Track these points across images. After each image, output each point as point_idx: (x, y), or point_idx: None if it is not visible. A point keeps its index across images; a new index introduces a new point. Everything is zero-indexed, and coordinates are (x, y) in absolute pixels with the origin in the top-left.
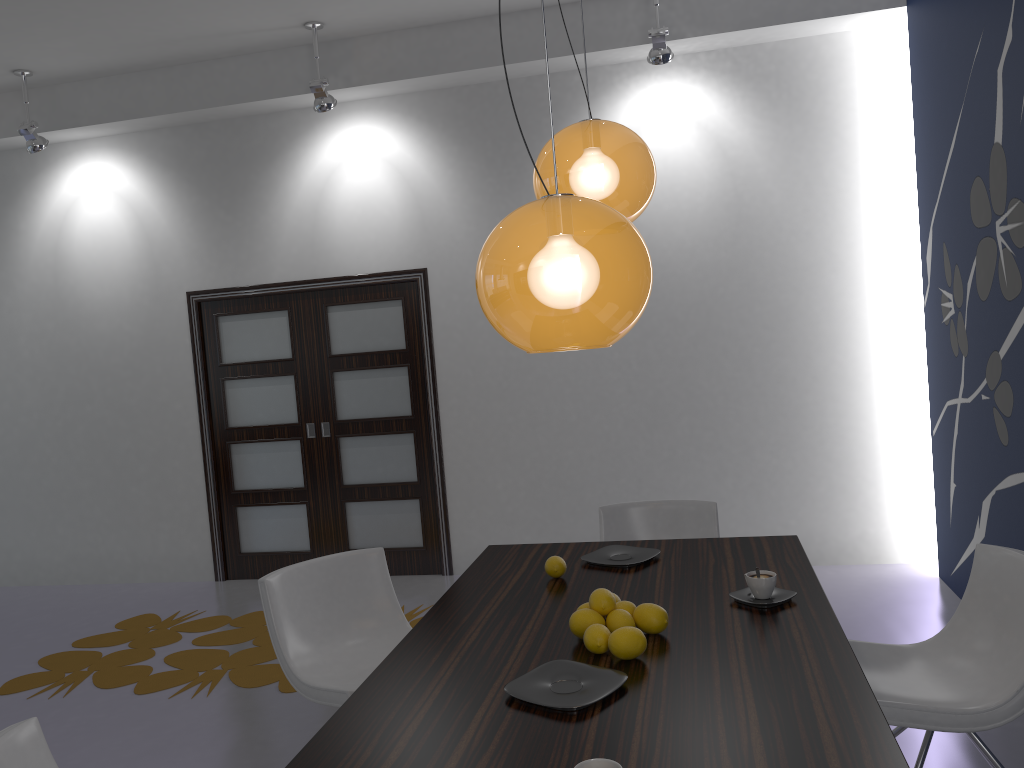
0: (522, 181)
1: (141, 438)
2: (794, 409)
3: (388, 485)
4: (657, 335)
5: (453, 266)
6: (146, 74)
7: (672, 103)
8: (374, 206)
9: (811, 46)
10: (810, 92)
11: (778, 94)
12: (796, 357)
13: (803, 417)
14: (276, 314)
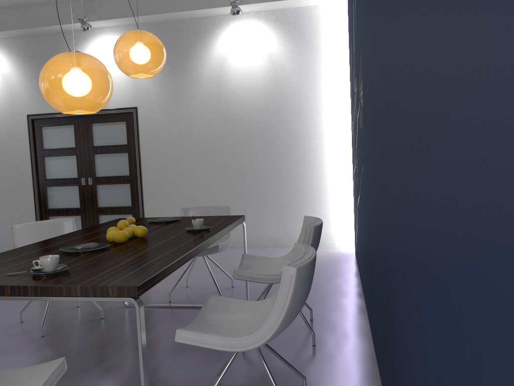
0: (181, 68)
1: (5, 183)
2: (299, 176)
3: (118, 207)
4: (239, 141)
5: (149, 106)
6: (7, 10)
7: (248, 34)
8: (114, 77)
9: (310, 10)
10: (309, 31)
11: (295, 32)
12: (300, 153)
13: (303, 180)
14: (68, 126)
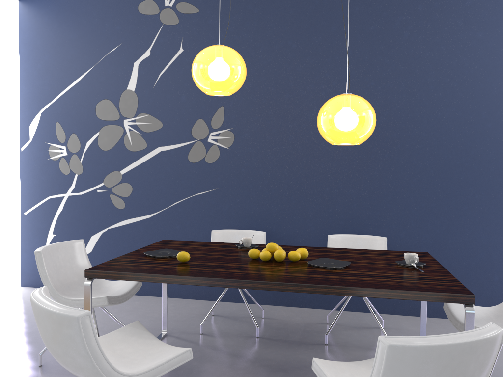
0: None
1: None
2: None
3: None
4: None
5: None
6: None
7: None
8: None
9: None
10: None
11: None
12: None
13: None
14: None
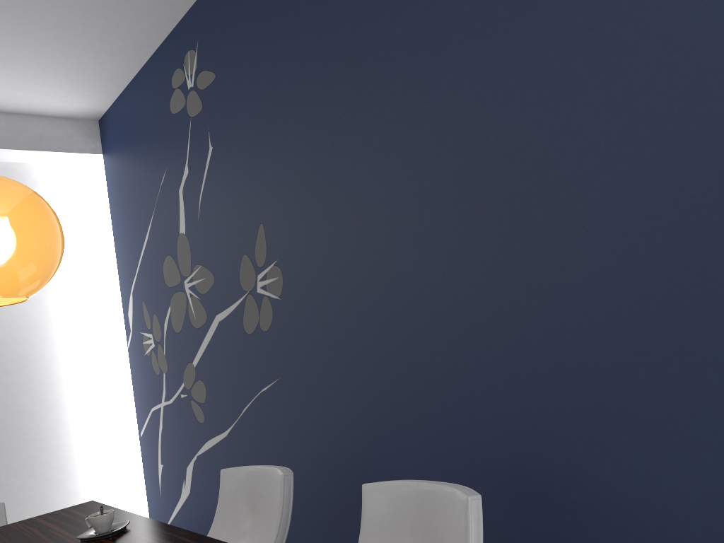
0: None
1: None
2: (34, 436)
3: None
4: None
5: None
6: None
7: None
8: None
9: (35, 170)
10: None
11: None
12: (33, 394)
13: (41, 441)
14: None
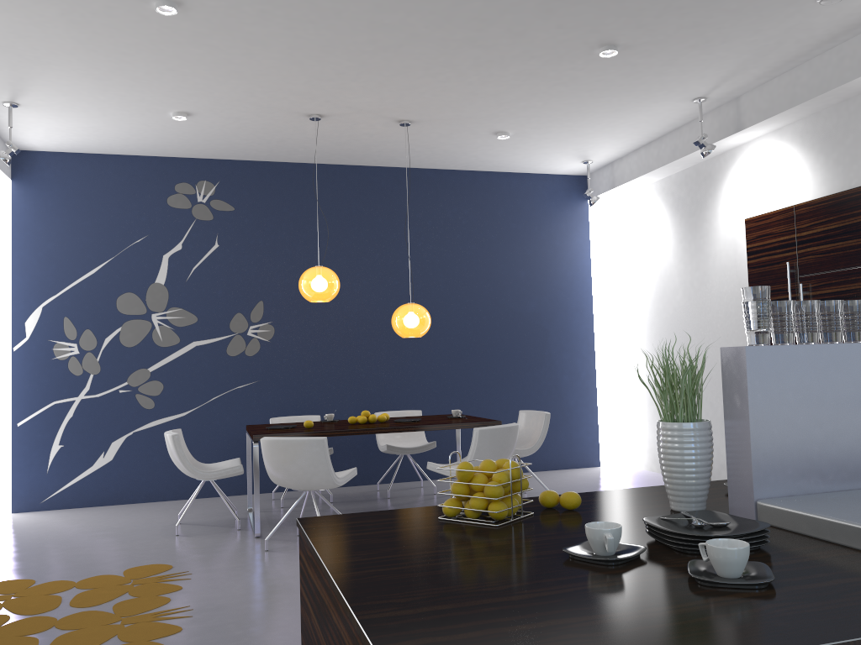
0: None
1: None
2: None
3: None
4: None
5: None
6: None
7: None
8: None
9: None
10: None
11: None
12: None
13: None
14: None
